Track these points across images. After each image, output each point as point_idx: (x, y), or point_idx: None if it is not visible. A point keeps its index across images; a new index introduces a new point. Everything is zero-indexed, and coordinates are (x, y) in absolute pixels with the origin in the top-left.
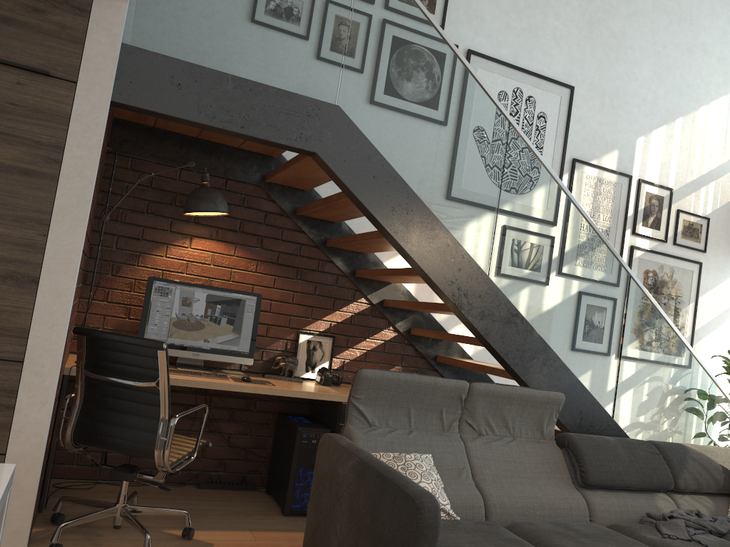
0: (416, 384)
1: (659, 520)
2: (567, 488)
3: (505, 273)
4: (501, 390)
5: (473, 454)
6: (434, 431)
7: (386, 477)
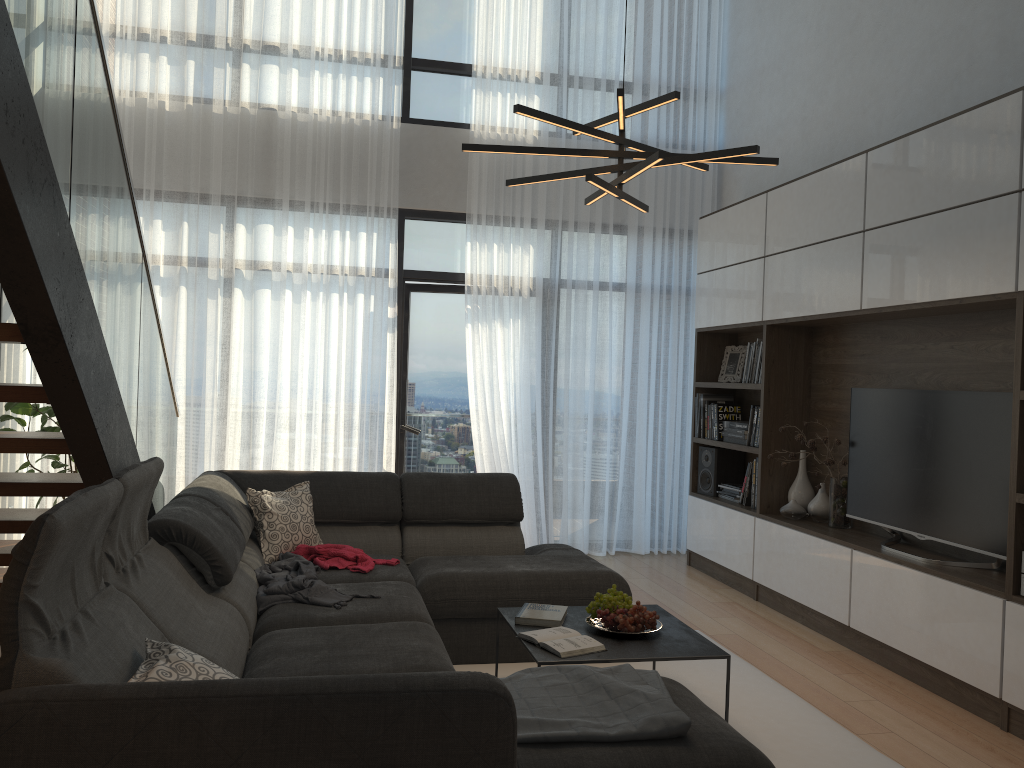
0: (95, 514)
1: (291, 592)
2: (215, 601)
3: (80, 255)
4: (140, 479)
5: (147, 606)
6: (92, 594)
7: (383, 691)
